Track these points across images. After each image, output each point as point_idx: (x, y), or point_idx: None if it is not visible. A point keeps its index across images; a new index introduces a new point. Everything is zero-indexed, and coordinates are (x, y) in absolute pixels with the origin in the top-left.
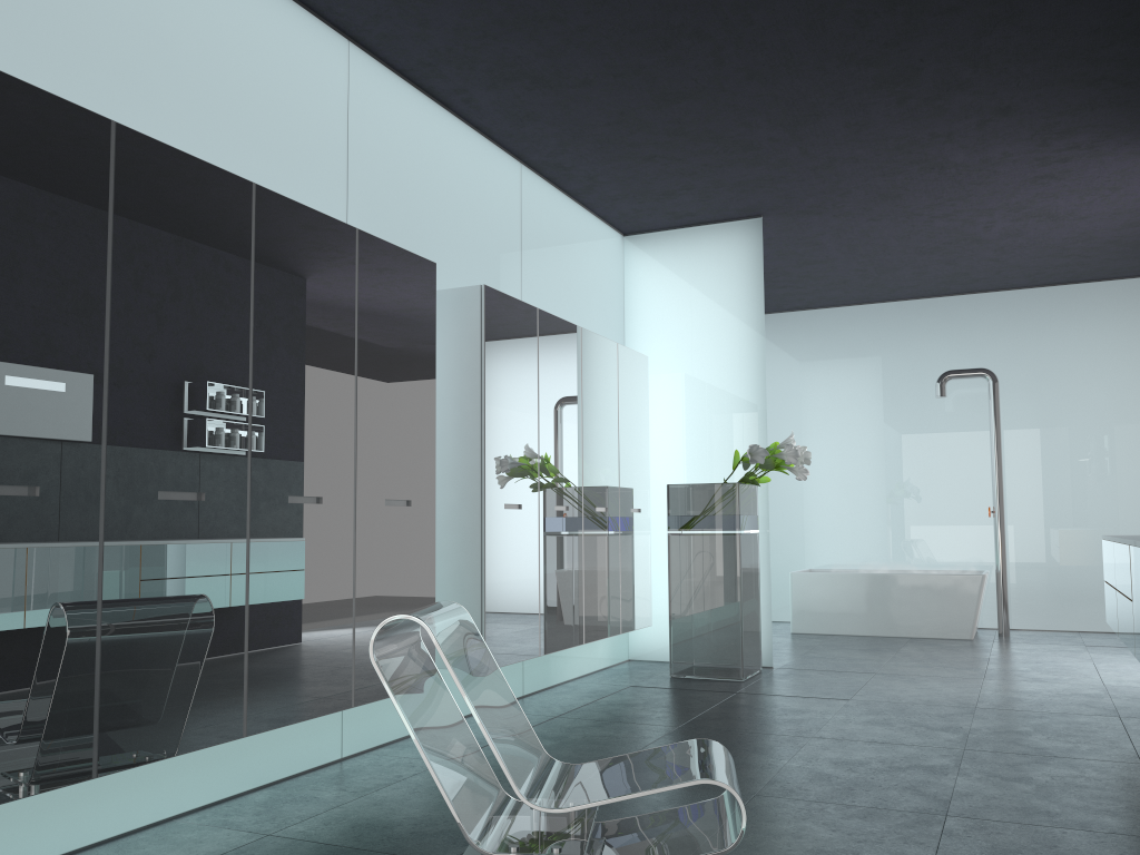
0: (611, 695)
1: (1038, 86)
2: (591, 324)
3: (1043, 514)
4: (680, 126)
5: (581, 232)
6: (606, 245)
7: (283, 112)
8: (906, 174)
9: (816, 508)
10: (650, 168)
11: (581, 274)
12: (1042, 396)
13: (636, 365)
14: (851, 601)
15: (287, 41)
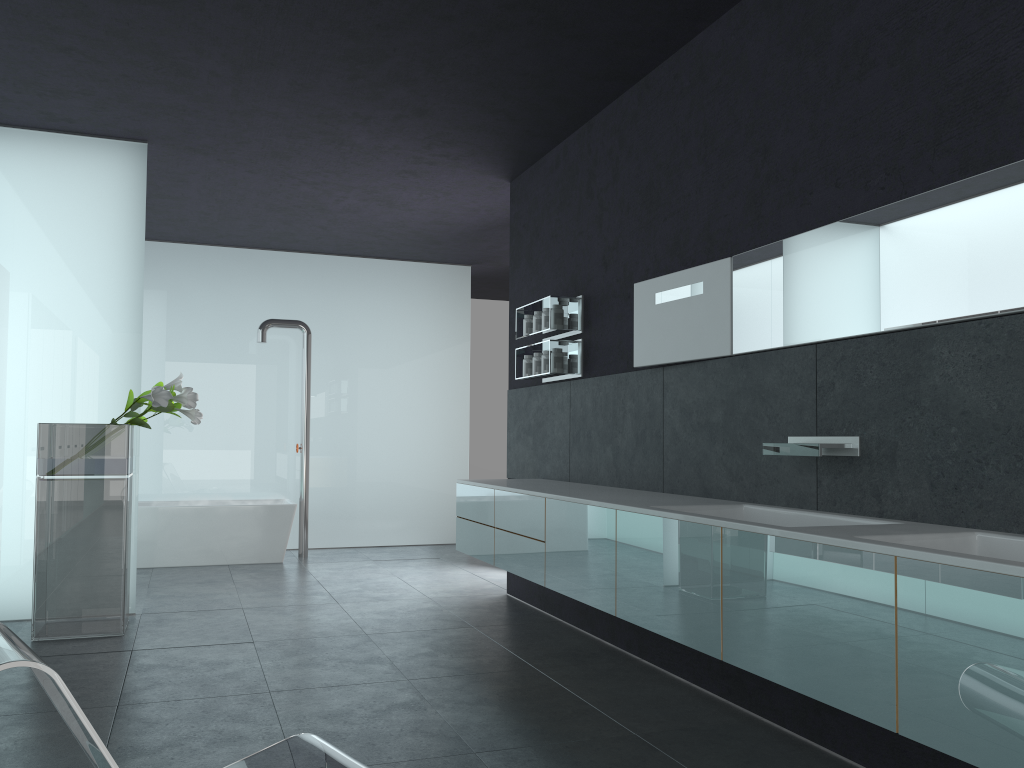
0: None
1: (458, 101)
2: None
3: (332, 450)
4: (127, 28)
5: None
6: None
7: None
8: (309, 140)
9: None
10: (58, 60)
11: None
12: (337, 349)
13: (2, 282)
14: (172, 534)
15: None
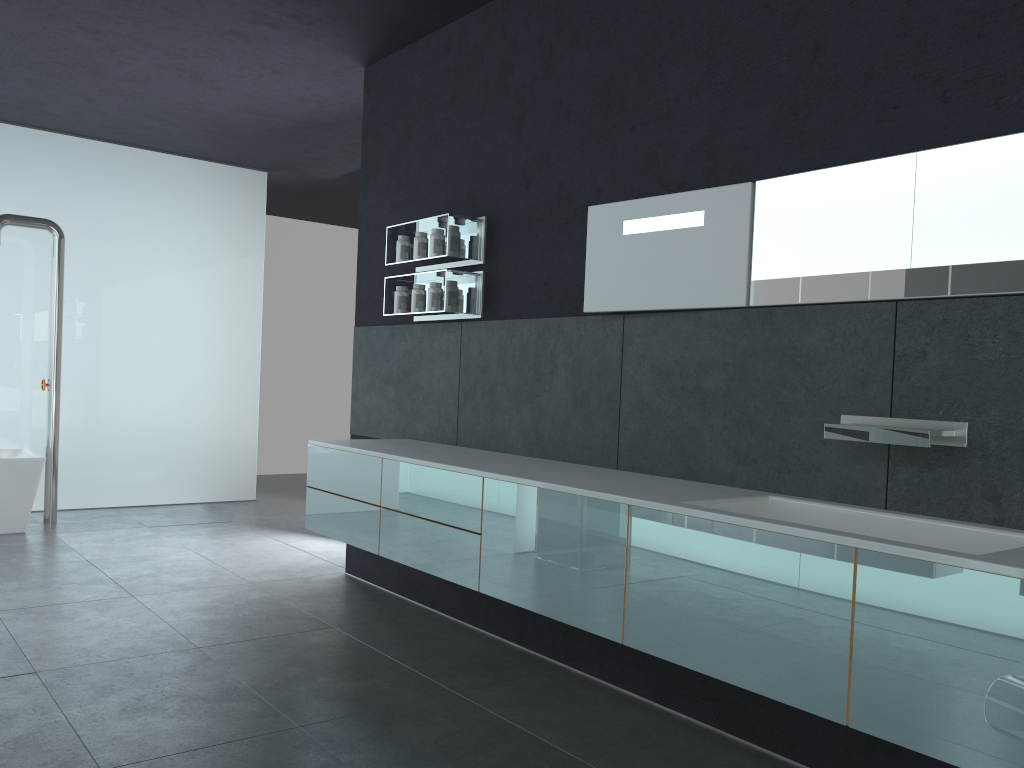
0: None
1: None
2: None
3: (87, 387)
4: None
5: None
6: None
7: None
8: None
9: None
10: None
11: None
12: (95, 261)
13: None
14: None
15: None
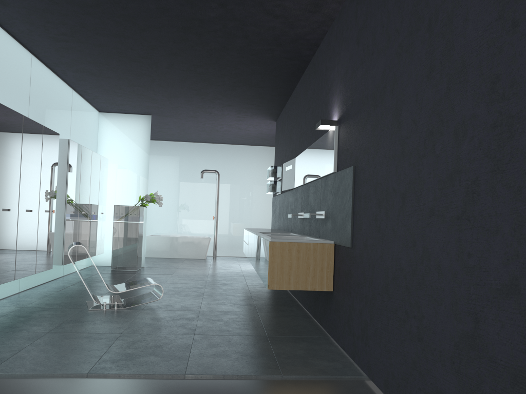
0: (94, 275)
1: (238, 102)
2: (88, 145)
3: (229, 219)
4: (134, 91)
5: (87, 112)
6: (94, 116)
7: (15, 82)
8: (200, 113)
9: (155, 213)
10: (119, 98)
11: (86, 127)
12: (232, 180)
13: (105, 162)
14: (167, 246)
15: (17, 57)
